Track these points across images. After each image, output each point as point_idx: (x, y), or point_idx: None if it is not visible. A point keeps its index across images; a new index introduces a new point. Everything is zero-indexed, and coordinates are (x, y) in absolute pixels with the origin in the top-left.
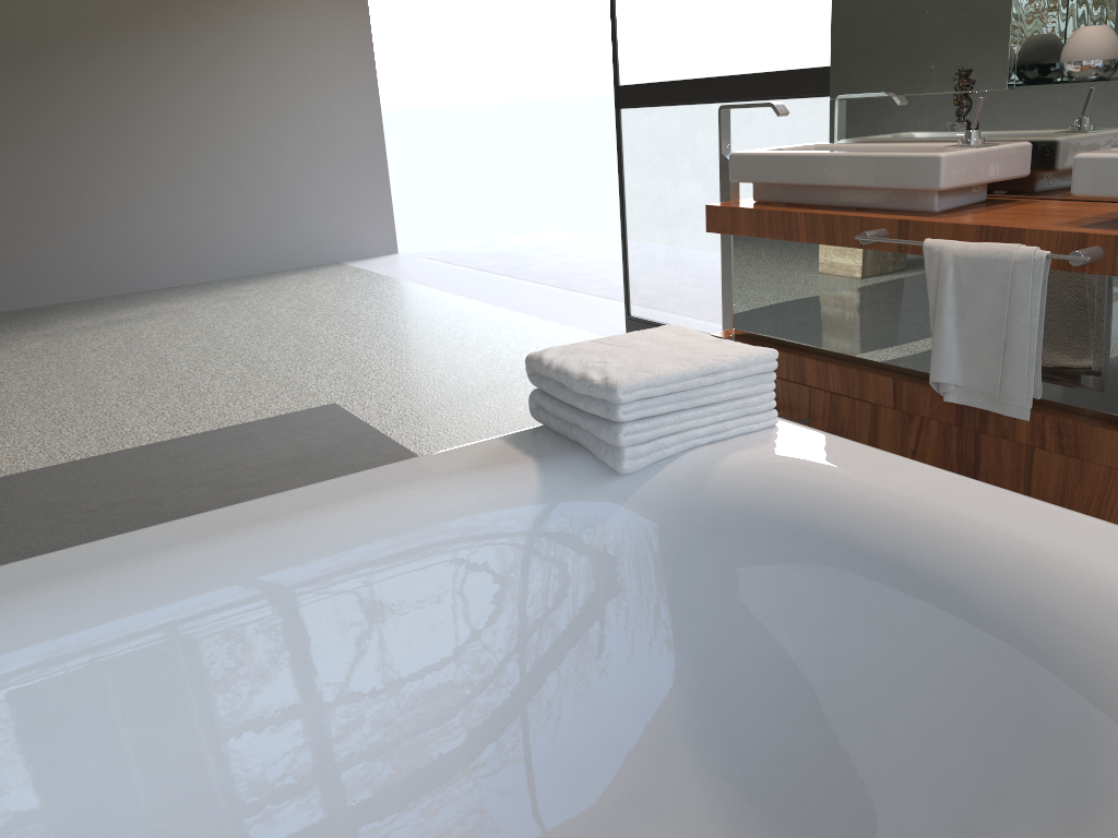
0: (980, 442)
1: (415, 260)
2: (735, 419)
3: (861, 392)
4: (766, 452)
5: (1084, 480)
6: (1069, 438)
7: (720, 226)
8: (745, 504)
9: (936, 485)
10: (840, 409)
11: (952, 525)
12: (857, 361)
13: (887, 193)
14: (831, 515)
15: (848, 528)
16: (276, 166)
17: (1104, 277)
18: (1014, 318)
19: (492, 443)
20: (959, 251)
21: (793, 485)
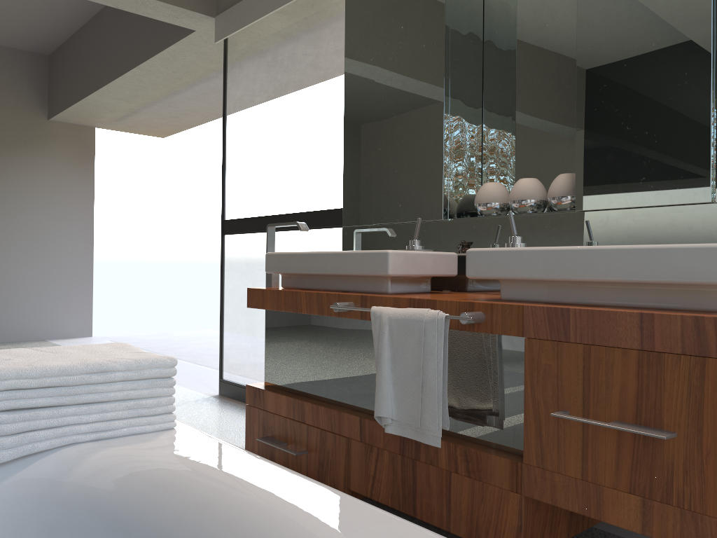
0: (416, 468)
1: (101, 341)
2: (127, 419)
3: (340, 428)
4: (138, 448)
5: (485, 499)
6: (473, 463)
7: (255, 303)
8: (92, 499)
9: (262, 478)
10: (326, 442)
11: (247, 517)
12: (340, 404)
13: (360, 280)
14: (156, 509)
15: (165, 523)
16: (7, 268)
17: (489, 336)
18: (427, 364)
19: None
20: (392, 314)
21: (139, 479)
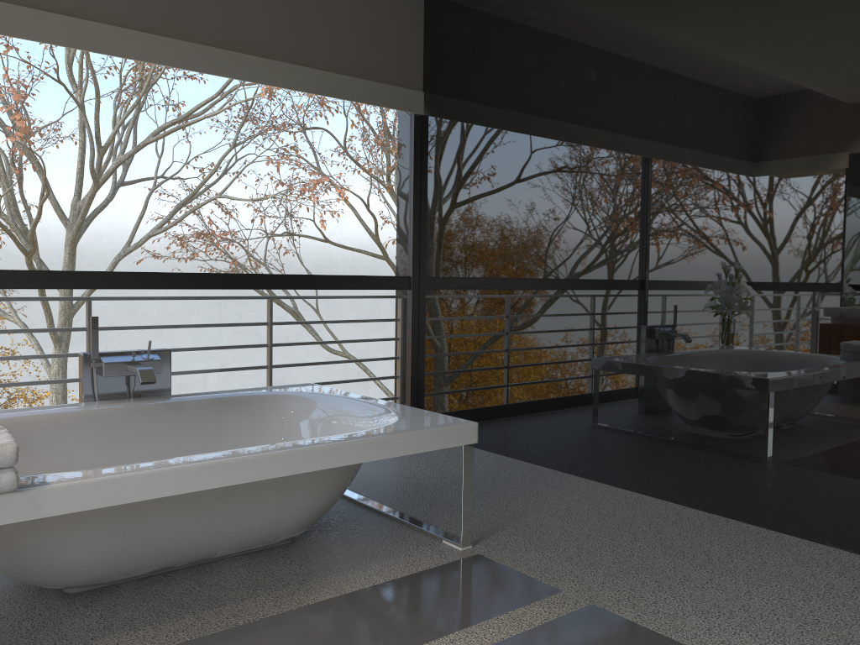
0: None
1: None
2: None
3: None
4: None
5: None
6: None
7: None
8: None
9: None
10: None
11: None
12: None
13: None
14: None
15: None
16: None
17: None
18: None
19: (57, 481)
20: None
21: None
